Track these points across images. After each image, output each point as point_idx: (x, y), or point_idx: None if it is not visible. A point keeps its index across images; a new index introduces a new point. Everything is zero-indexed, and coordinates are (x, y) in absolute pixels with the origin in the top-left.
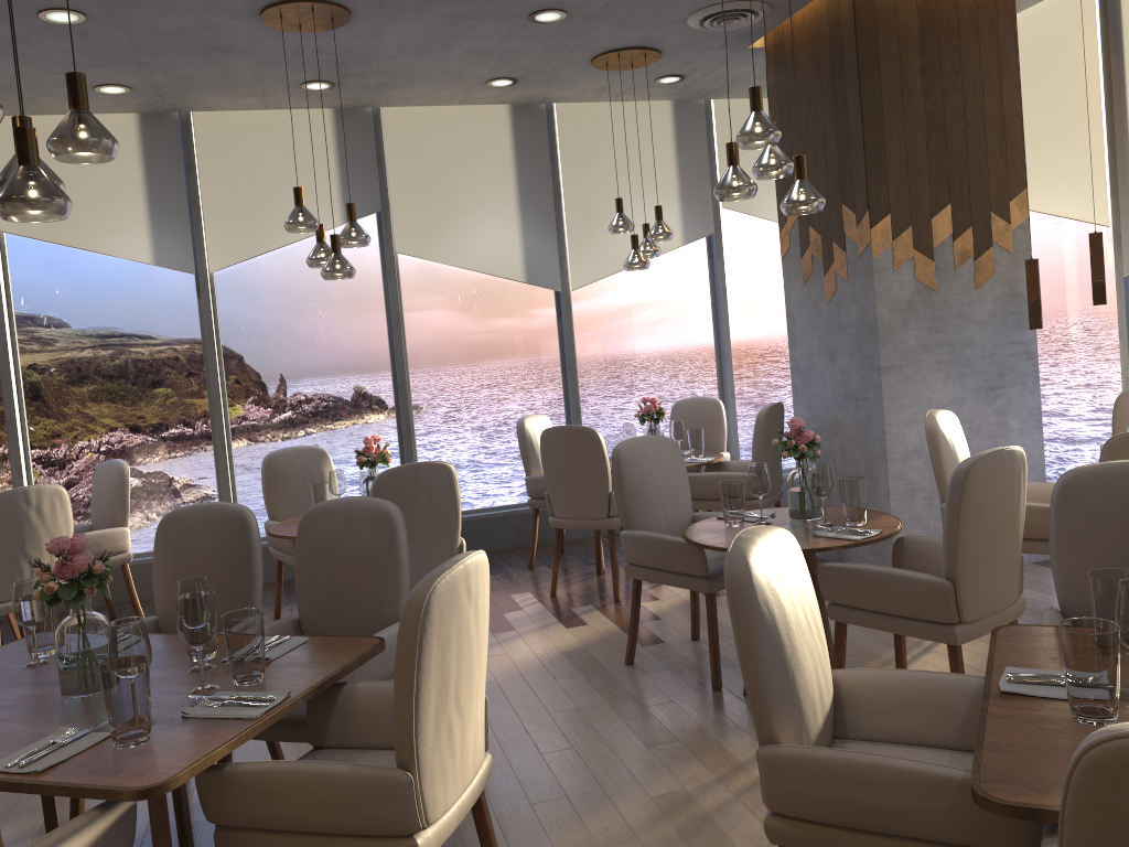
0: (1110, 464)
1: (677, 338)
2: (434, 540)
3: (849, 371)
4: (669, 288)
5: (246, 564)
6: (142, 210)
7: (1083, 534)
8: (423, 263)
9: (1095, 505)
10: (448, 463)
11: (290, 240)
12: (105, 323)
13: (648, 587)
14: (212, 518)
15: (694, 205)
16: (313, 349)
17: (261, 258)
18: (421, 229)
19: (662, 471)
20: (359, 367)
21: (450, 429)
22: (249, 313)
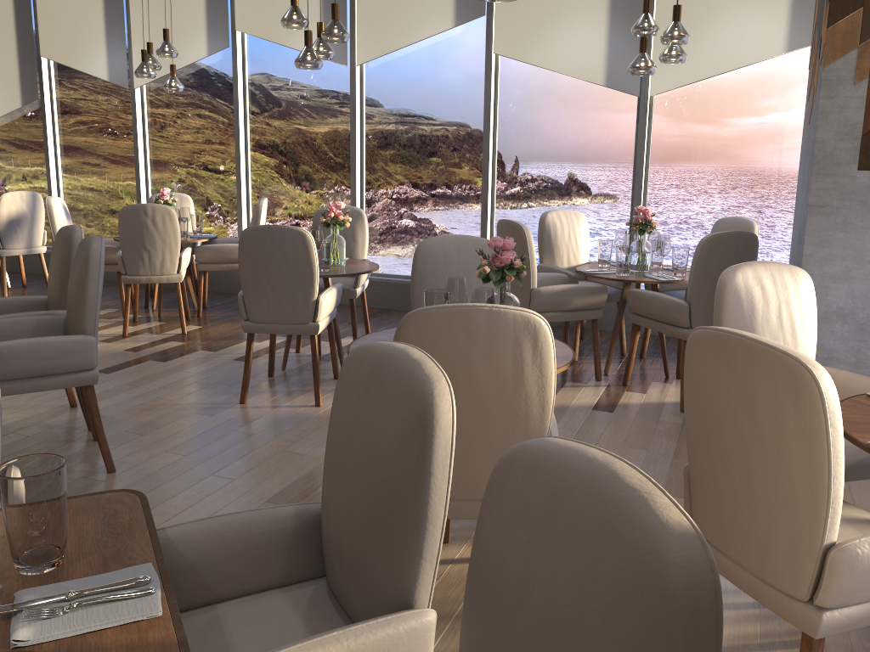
0: (384, 347)
1: (765, 154)
2: (290, 291)
3: (803, 205)
4: (766, 100)
5: (66, 272)
6: (318, 15)
7: (331, 426)
8: (520, 63)
9: (345, 394)
10: (303, 230)
11: (413, 41)
12: (295, 101)
13: (571, 385)
14: (64, 236)
15: (807, 8)
16: (426, 132)
17: (397, 55)
18: (516, 33)
19: (460, 271)
20: (458, 151)
21: (524, 214)
22: (384, 100)
